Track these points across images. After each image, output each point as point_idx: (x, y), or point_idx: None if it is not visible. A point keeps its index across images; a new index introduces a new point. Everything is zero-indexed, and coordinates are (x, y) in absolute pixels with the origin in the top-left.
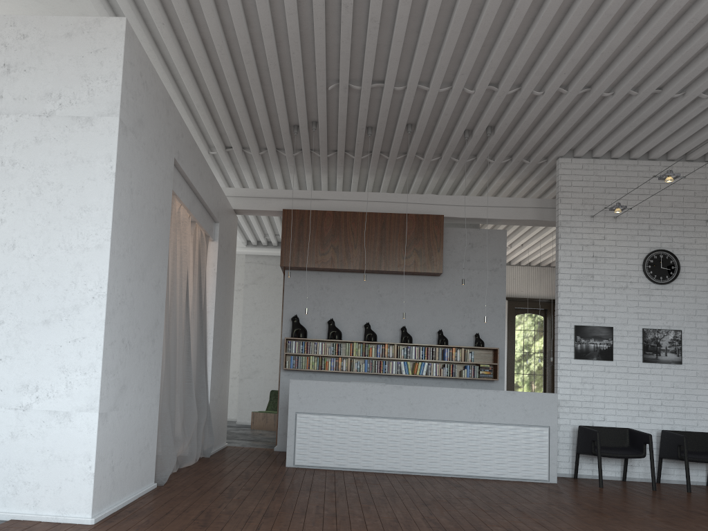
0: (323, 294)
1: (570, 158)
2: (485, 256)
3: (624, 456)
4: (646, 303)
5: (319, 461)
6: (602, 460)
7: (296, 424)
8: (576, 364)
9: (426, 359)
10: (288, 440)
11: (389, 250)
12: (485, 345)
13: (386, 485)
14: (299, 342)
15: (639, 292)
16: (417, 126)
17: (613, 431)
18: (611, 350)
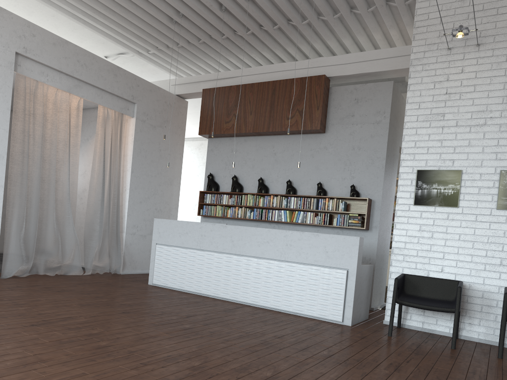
0: (233, 155)
1: None
2: (369, 109)
3: (431, 308)
4: None
5: (167, 282)
6: (435, 313)
7: (155, 253)
8: (416, 210)
9: (301, 209)
10: (150, 265)
11: (277, 113)
12: (362, 196)
13: (165, 301)
14: (212, 195)
15: (501, 128)
16: None
17: (440, 283)
18: (457, 196)
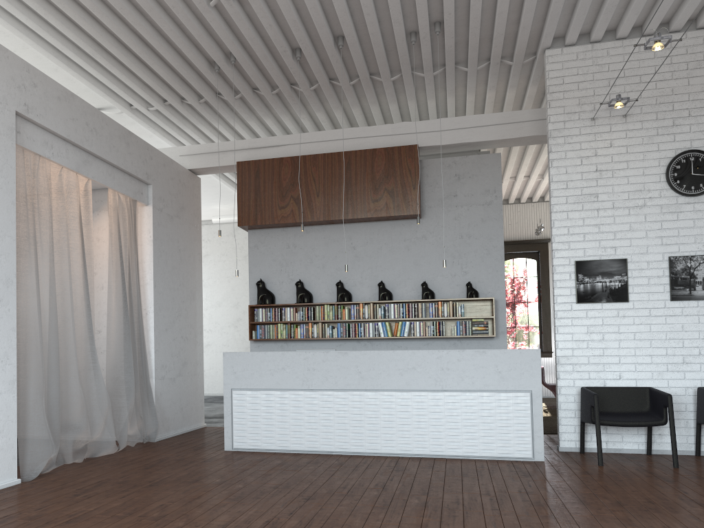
0: (291, 252)
1: (559, 48)
2: (475, 188)
3: (636, 424)
4: (673, 223)
5: (259, 443)
6: (619, 428)
7: (233, 403)
8: (580, 309)
9: (407, 318)
10: (225, 421)
11: (356, 194)
12: (480, 295)
13: (305, 471)
14: (267, 309)
15: (663, 209)
16: (345, 37)
17: (628, 392)
18: (626, 289)
